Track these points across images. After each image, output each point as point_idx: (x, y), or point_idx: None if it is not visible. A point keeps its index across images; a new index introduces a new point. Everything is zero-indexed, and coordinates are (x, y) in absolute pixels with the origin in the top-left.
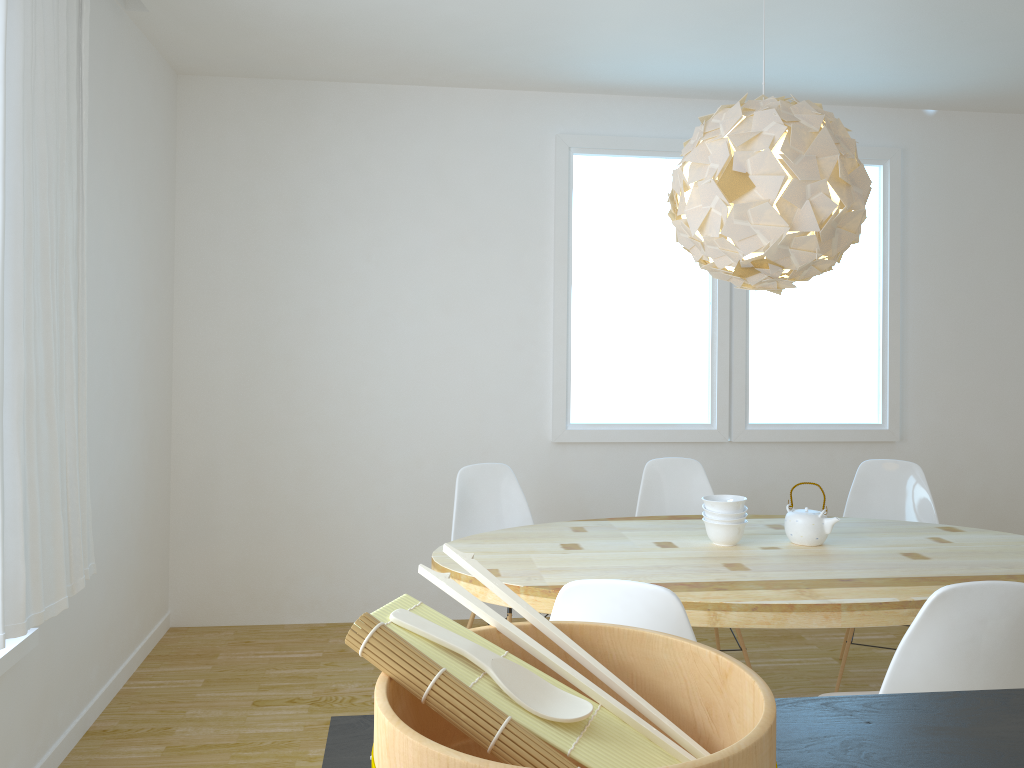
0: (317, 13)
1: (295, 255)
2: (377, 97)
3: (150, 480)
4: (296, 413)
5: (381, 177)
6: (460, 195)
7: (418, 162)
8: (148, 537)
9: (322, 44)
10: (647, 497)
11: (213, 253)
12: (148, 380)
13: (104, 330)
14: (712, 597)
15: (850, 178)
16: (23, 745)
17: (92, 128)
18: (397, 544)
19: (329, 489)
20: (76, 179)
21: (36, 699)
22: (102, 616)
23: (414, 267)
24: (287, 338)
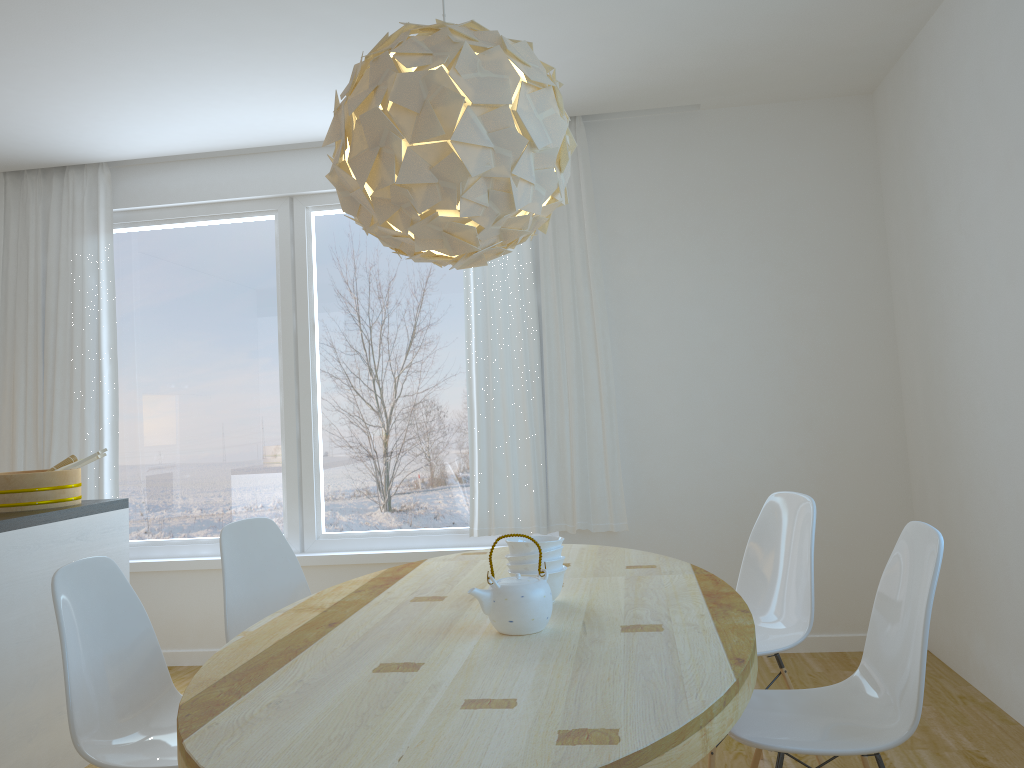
0: (692, 53)
1: (929, 244)
2: (941, 23)
3: (833, 487)
4: (949, 429)
5: (954, 121)
6: (1000, 105)
7: (970, 82)
8: (835, 540)
9: (781, 45)
10: (888, 586)
11: (900, 259)
12: (813, 394)
13: (686, 358)
14: (339, 588)
15: (340, 131)
16: None
17: (642, 220)
18: (1020, 620)
19: (974, 527)
20: (580, 269)
21: None
22: None
23: (985, 227)
24: (936, 341)
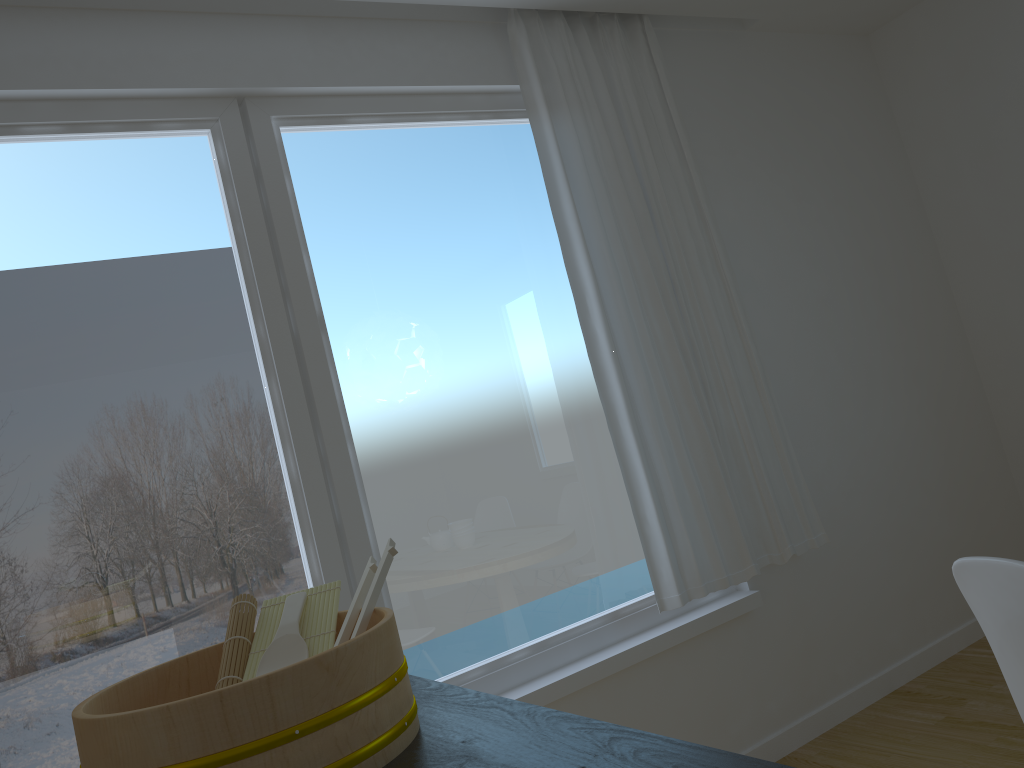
0: None
1: None
2: None
3: (950, 443)
4: None
5: None
6: None
7: None
8: (966, 501)
9: None
10: None
11: (959, 192)
12: (910, 345)
13: (805, 318)
14: None
15: None
16: (784, 690)
17: (725, 153)
18: None
19: None
20: (692, 210)
21: (793, 652)
22: (892, 581)
23: None
24: None
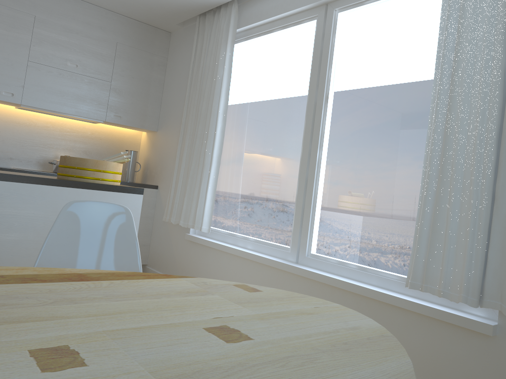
0: None
1: None
2: None
3: None
4: None
5: None
6: None
7: None
8: None
9: None
10: None
11: None
12: None
13: None
14: (14, 269)
15: None
16: None
17: None
18: None
19: None
20: None
21: None
22: None
23: None
24: None
